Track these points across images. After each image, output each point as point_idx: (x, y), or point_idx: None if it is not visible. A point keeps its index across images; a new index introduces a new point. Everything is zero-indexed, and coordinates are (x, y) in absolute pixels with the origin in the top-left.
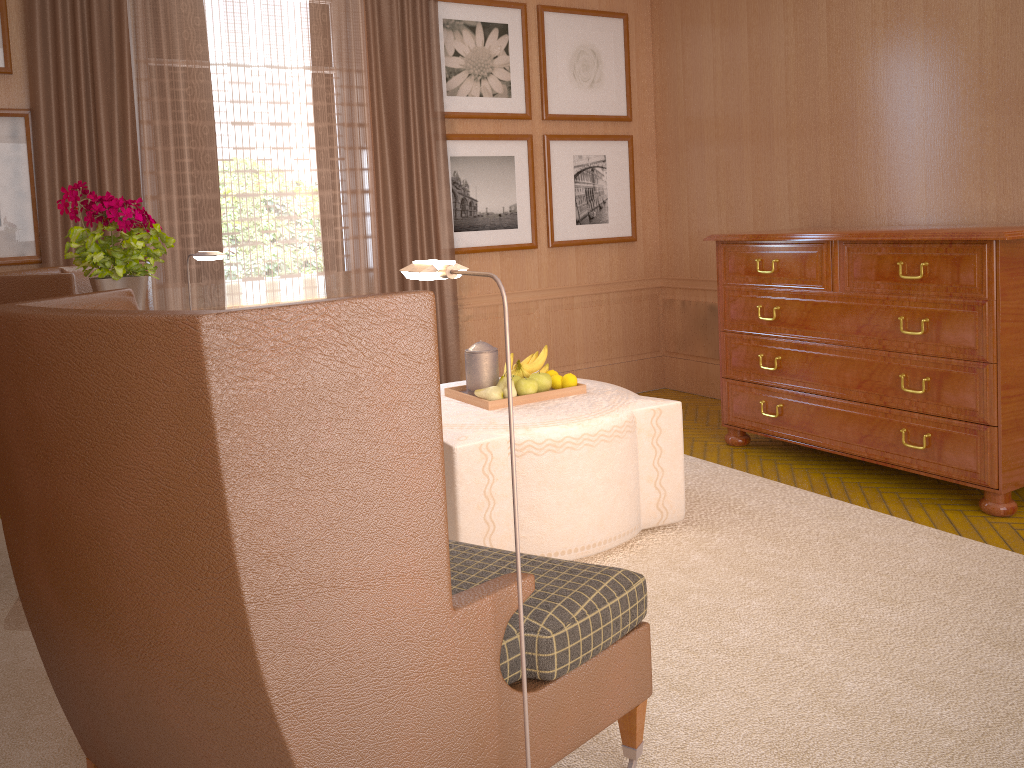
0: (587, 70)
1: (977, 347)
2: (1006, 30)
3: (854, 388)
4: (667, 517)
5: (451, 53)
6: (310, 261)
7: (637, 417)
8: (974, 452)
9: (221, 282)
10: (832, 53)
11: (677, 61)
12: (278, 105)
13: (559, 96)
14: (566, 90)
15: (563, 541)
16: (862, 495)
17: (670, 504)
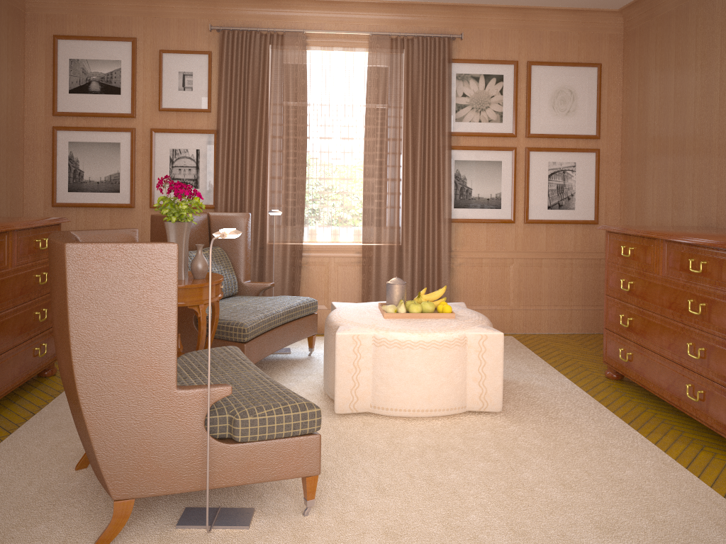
0: (564, 103)
1: None
2: None
3: (666, 348)
4: (487, 407)
5: (460, 95)
6: (358, 219)
7: (468, 337)
8: (725, 410)
9: (302, 227)
10: (722, 96)
11: (635, 97)
12: (347, 127)
13: (539, 121)
14: (545, 117)
15: (401, 403)
16: (654, 427)
17: (490, 399)
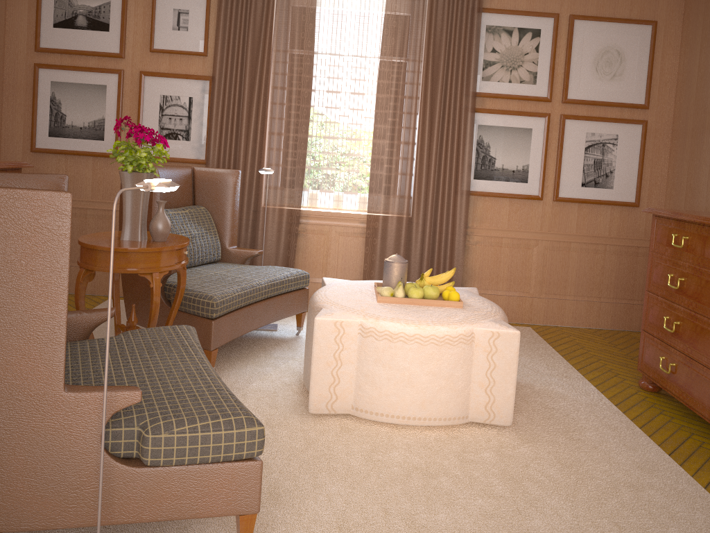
0: (609, 66)
1: None
2: None
3: None
4: (494, 419)
5: (489, 50)
6: (365, 185)
7: (476, 334)
8: None
9: (301, 190)
10: None
11: (695, 61)
12: (357, 81)
13: (579, 85)
14: (587, 81)
15: (388, 407)
16: (703, 462)
17: (498, 409)
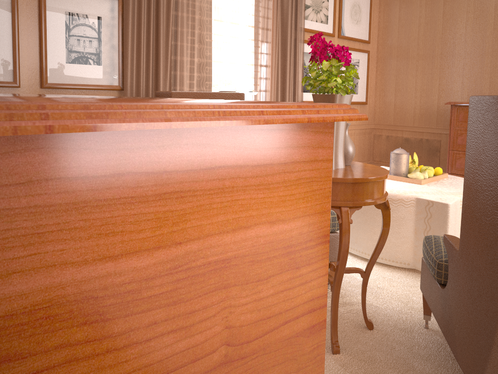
0: (356, 15)
1: None
2: None
3: None
4: None
5: None
6: None
7: None
8: None
9: None
10: (496, 18)
11: (395, 15)
12: (234, 13)
13: (345, 26)
14: (348, 24)
15: None
16: None
17: None
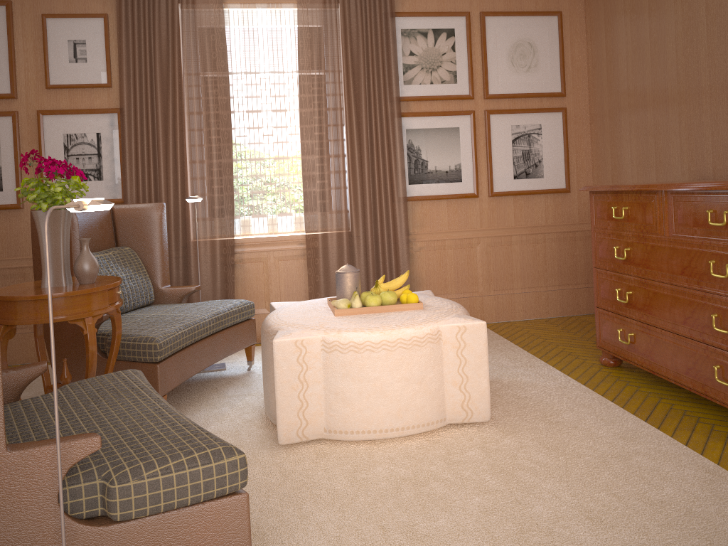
0: (524, 58)
1: None
2: None
3: (681, 324)
4: (472, 416)
5: (407, 53)
6: (299, 204)
7: (443, 331)
8: None
9: (232, 217)
10: (710, 26)
11: (602, 45)
12: (278, 98)
13: (498, 80)
14: (505, 75)
15: (363, 423)
16: (677, 422)
17: (475, 406)
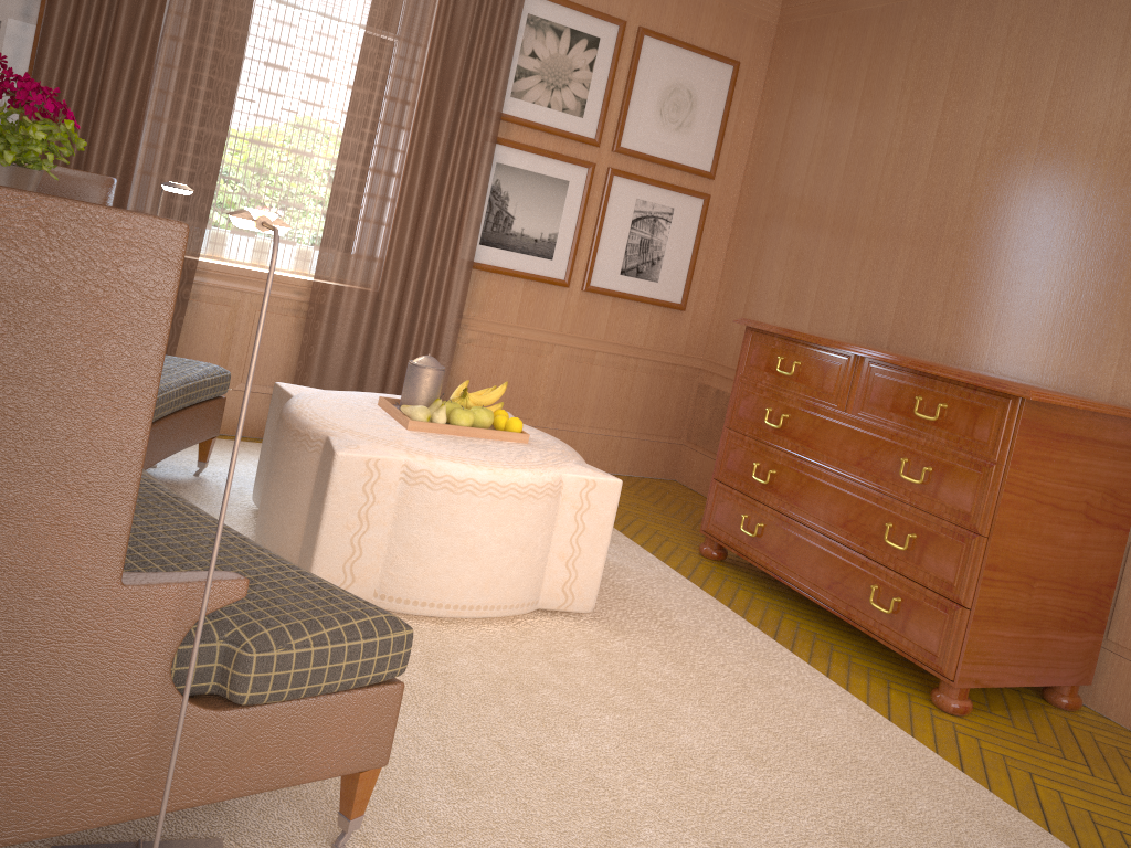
0: (677, 111)
1: (972, 514)
2: (1121, 174)
3: (838, 526)
4: (572, 604)
5: (527, 52)
6: (310, 232)
7: (565, 483)
8: (939, 632)
9: (203, 226)
10: (936, 156)
11: (780, 127)
12: (320, 57)
13: (638, 130)
14: (647, 126)
15: (435, 592)
16: (810, 647)
17: (579, 590)
